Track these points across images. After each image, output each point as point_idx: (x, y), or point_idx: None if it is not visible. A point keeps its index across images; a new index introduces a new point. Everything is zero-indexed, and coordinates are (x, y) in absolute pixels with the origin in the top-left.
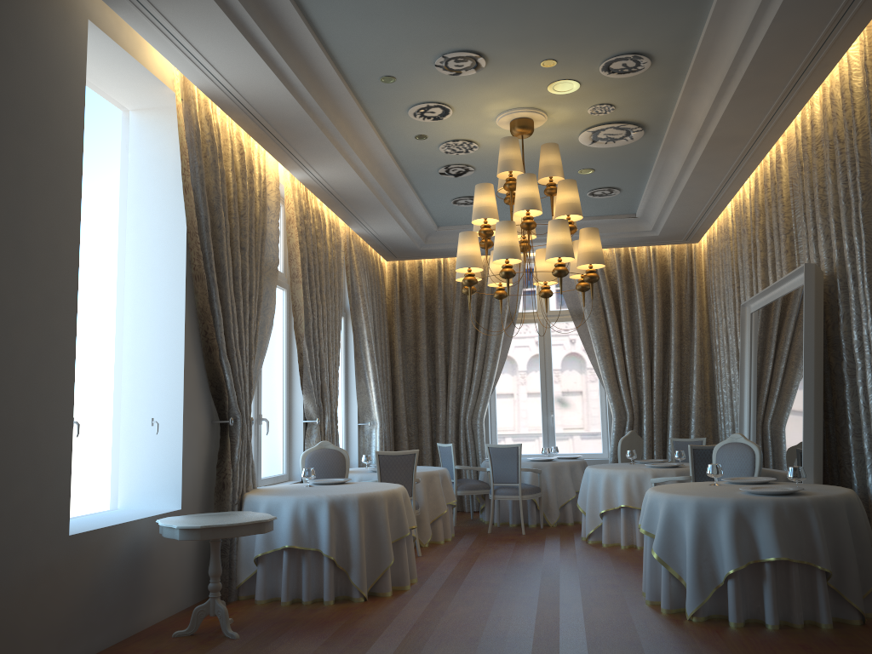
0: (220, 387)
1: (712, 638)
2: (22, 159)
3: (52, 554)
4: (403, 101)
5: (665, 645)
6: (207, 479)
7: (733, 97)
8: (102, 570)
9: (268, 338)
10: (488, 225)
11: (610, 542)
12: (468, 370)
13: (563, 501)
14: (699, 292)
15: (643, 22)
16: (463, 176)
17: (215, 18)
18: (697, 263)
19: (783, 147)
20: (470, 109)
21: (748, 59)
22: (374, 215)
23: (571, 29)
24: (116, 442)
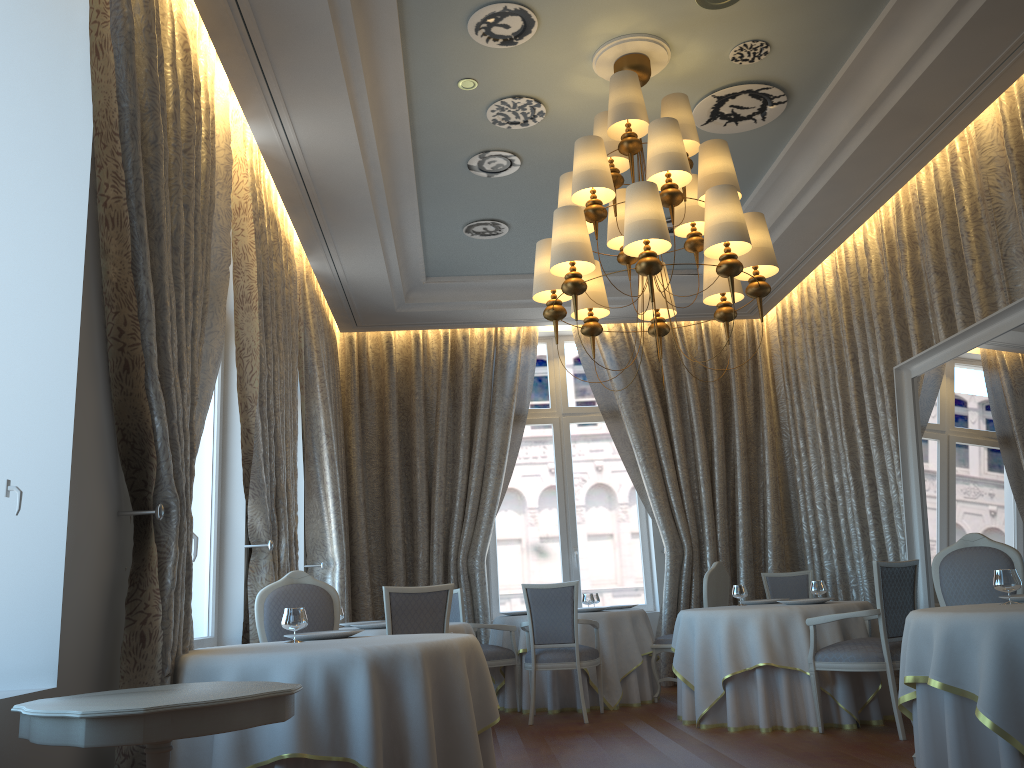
0: (142, 444)
1: None
2: None
3: None
4: None
5: None
6: (106, 627)
7: (968, 23)
8: None
9: (214, 381)
10: (599, 200)
11: (740, 725)
12: (461, 488)
13: (624, 670)
14: (767, 381)
15: None
16: (500, 176)
17: None
18: (762, 344)
19: (960, 144)
20: (564, 27)
21: None
22: (353, 236)
23: None
24: None
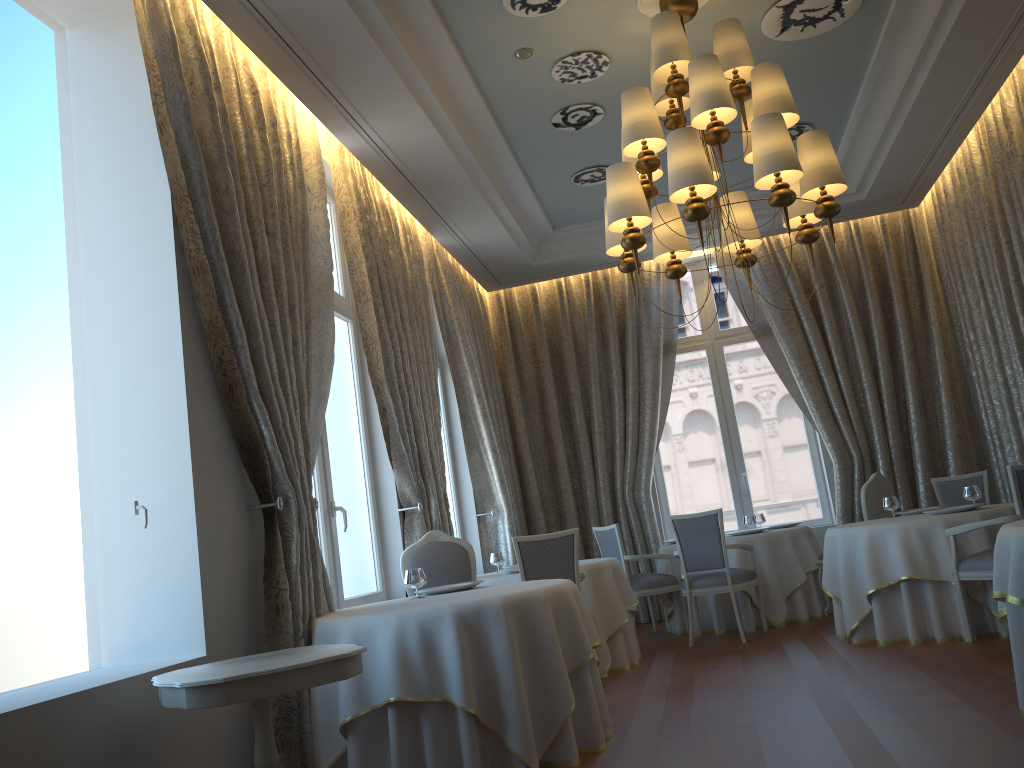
0: (256, 449)
1: None
2: None
3: None
4: None
5: None
6: (249, 601)
7: None
8: None
9: (329, 378)
10: (650, 151)
11: (889, 638)
12: (619, 425)
13: (789, 588)
14: (931, 274)
15: None
16: (588, 126)
17: None
18: (920, 235)
19: None
20: None
21: None
22: (465, 209)
23: None
24: (89, 555)
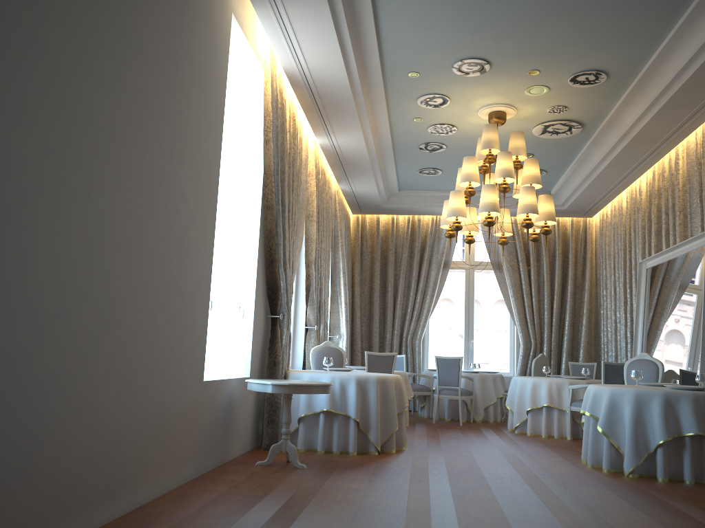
0: (276, 290)
1: (651, 486)
2: (200, 107)
3: (196, 392)
4: (416, 91)
5: (620, 487)
6: (261, 357)
7: (661, 108)
8: (215, 410)
9: (298, 259)
10: (472, 187)
11: (533, 433)
12: (411, 302)
13: (486, 403)
14: (591, 254)
15: (611, 49)
16: (436, 152)
17: (323, 19)
18: (590, 233)
19: (681, 148)
20: (463, 101)
21: (681, 81)
22: (361, 177)
23: (559, 49)
24: None
